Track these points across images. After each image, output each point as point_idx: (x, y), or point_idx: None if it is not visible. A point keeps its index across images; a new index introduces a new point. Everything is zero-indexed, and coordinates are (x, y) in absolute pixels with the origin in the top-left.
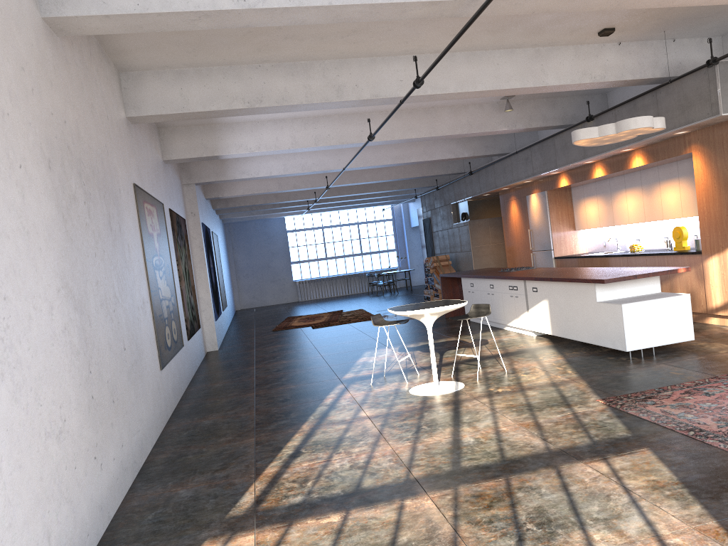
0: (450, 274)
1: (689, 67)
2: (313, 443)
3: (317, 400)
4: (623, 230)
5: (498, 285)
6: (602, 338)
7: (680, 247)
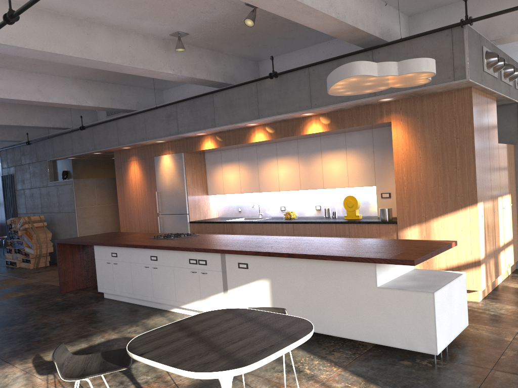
0: (74, 240)
1: (393, 36)
2: None
3: None
4: (264, 197)
5: (168, 257)
6: (384, 335)
7: (353, 216)
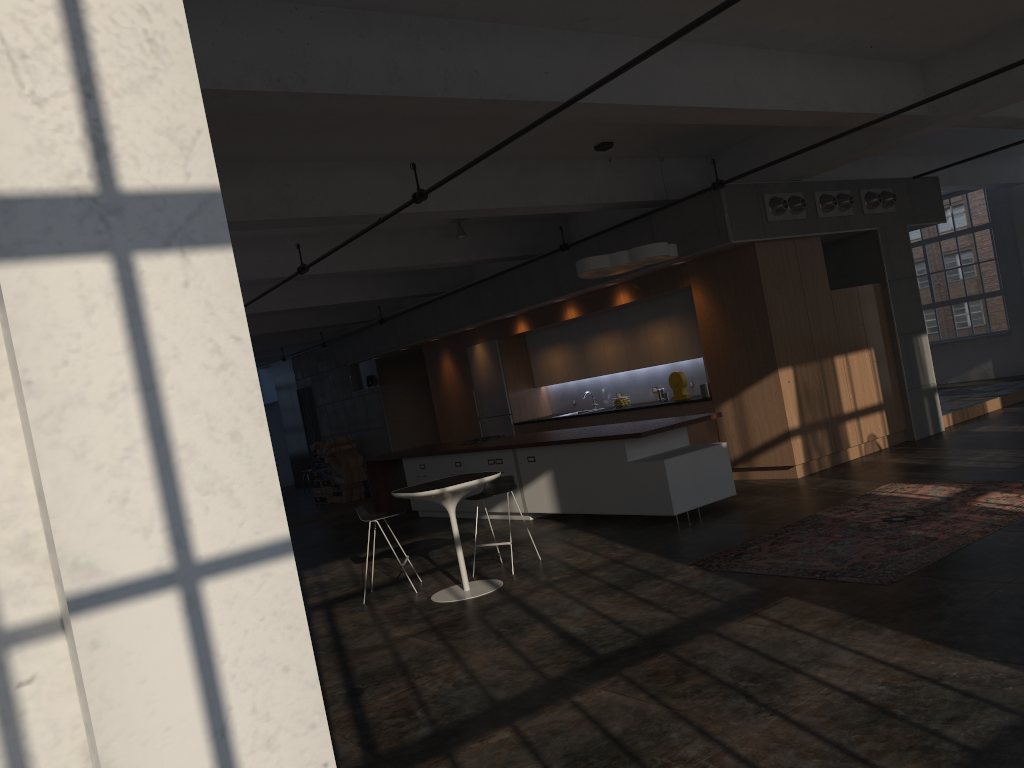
0: (382, 456)
1: (679, 189)
2: (364, 676)
3: None
4: (598, 383)
5: (470, 461)
6: (638, 505)
7: (680, 396)
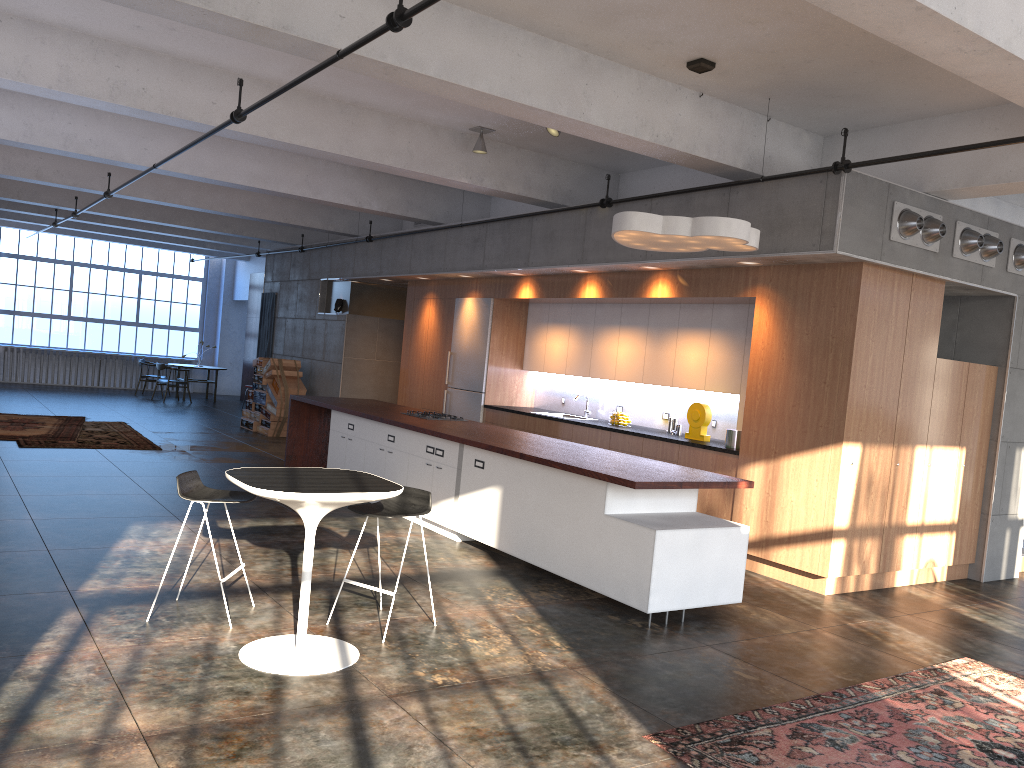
0: (311, 398)
1: (779, 167)
2: None
3: (8, 657)
4: (598, 387)
5: (406, 439)
6: (601, 579)
7: (696, 435)
